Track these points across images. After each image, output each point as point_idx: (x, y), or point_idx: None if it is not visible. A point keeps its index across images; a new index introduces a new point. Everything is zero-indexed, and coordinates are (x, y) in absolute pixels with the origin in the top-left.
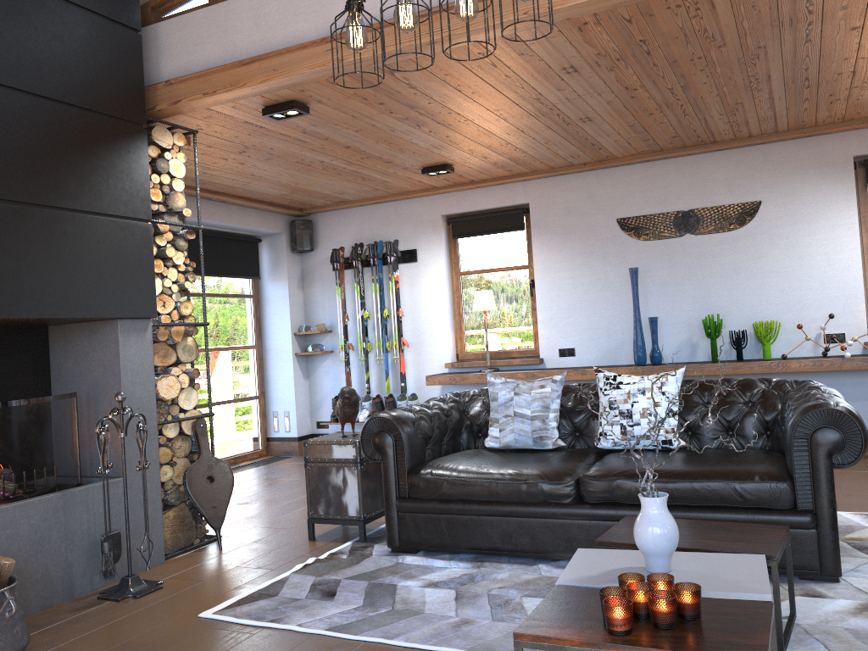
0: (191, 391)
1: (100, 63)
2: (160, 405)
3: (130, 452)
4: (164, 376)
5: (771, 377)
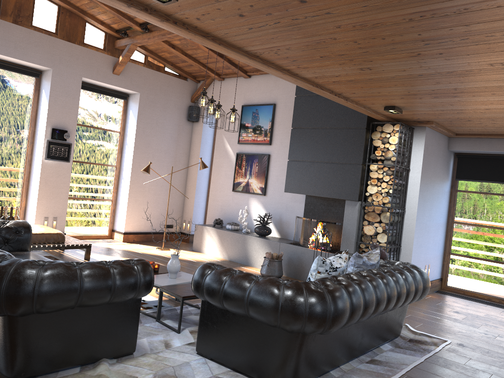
0: (384, 235)
1: (350, 110)
2: (367, 236)
3: (342, 247)
4: (367, 225)
5: (321, 280)
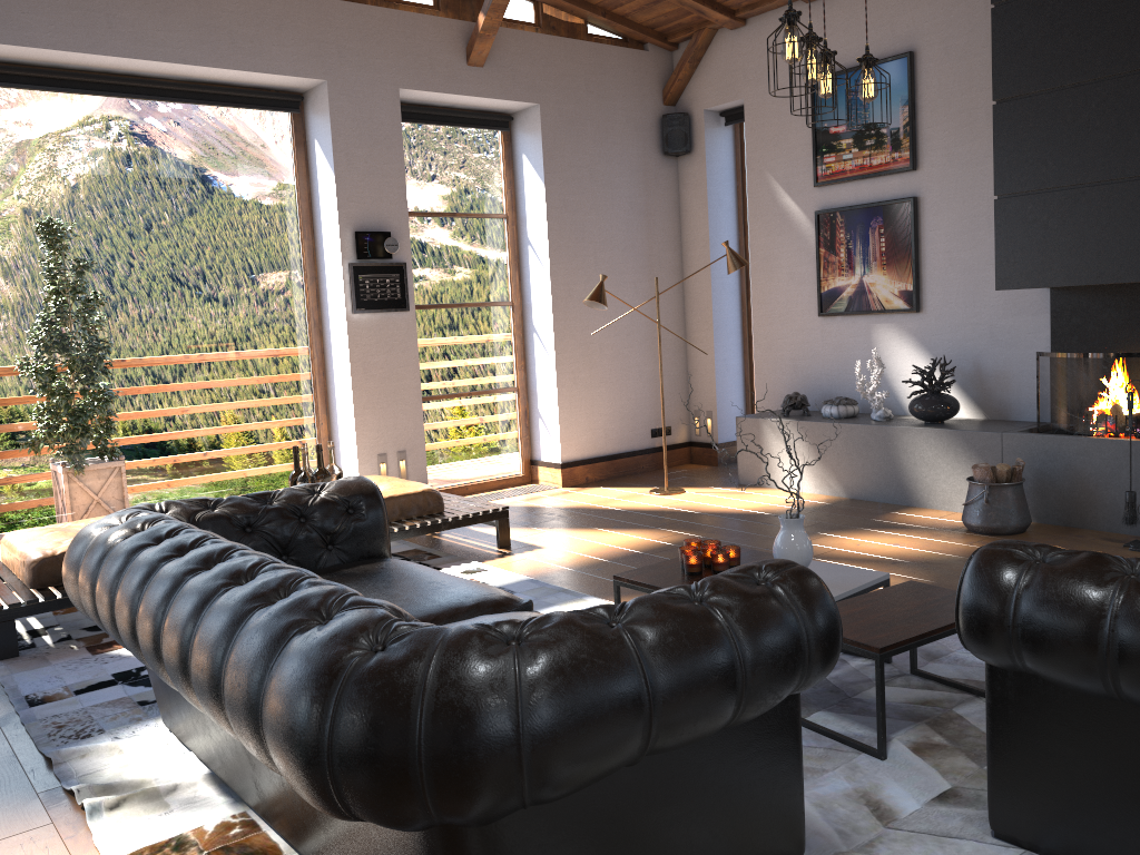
0: None
1: None
2: None
3: None
4: None
5: None
